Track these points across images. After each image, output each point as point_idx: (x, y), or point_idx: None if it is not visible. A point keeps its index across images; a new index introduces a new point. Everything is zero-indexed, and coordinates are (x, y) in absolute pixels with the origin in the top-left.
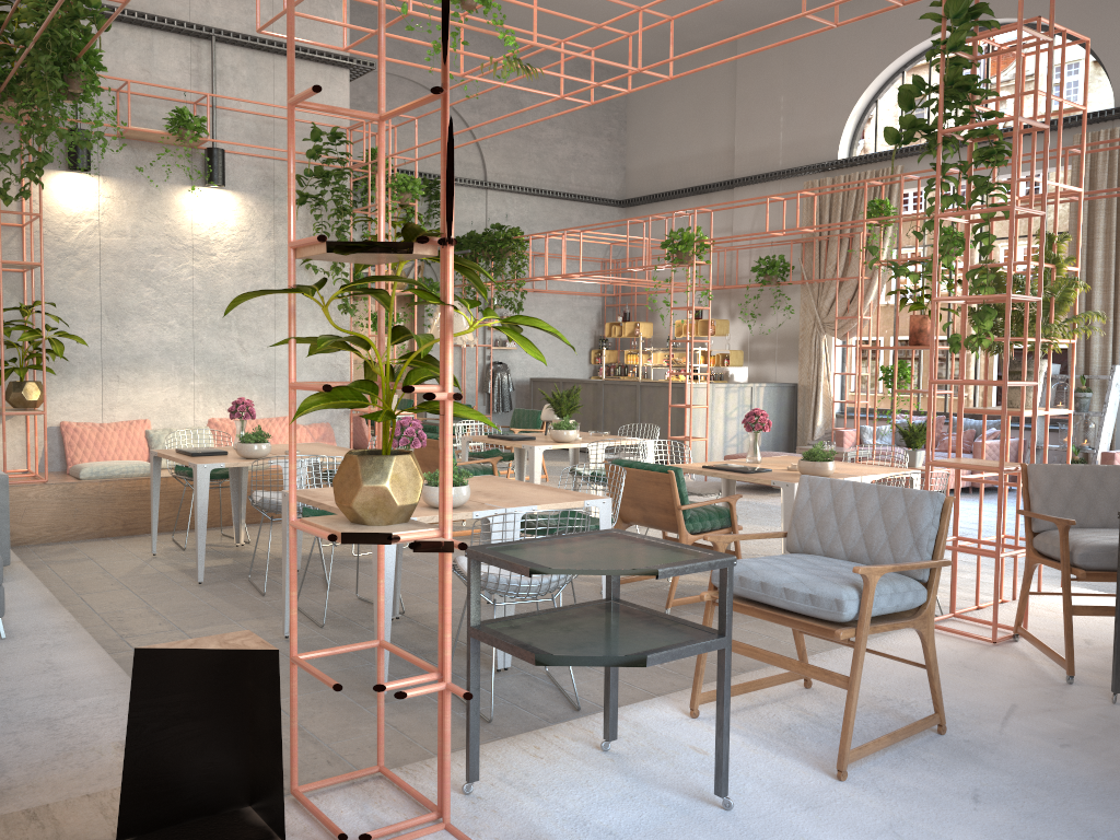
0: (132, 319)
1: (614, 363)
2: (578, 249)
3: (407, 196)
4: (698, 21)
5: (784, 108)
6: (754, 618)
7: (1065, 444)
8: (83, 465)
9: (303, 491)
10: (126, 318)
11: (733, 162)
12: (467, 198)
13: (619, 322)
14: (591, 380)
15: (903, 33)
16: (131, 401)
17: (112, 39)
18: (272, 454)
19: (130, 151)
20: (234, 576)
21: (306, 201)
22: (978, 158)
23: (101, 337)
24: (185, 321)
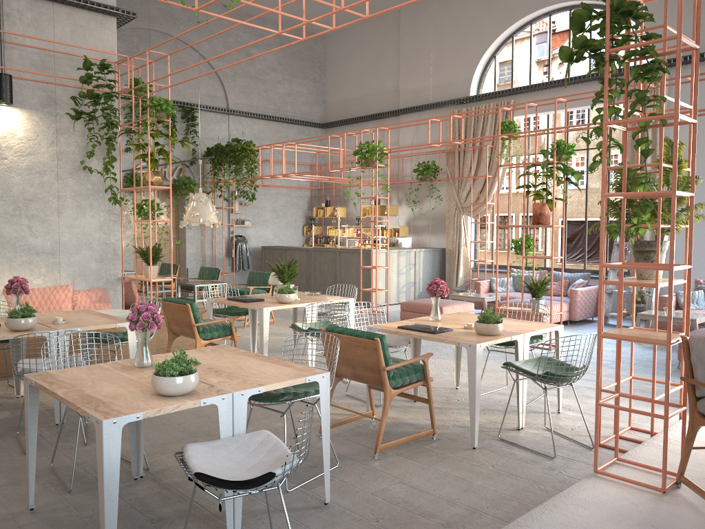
0: None
1: (320, 236)
2: (293, 157)
3: (162, 114)
4: (374, 0)
5: (433, 61)
6: (446, 457)
7: (630, 290)
8: None
9: (44, 375)
10: None
11: (398, 97)
12: (215, 120)
13: (323, 206)
14: (304, 247)
15: (513, 10)
16: None
17: None
18: (41, 324)
19: None
20: (5, 432)
21: (81, 117)
22: (636, 74)
23: None
24: None
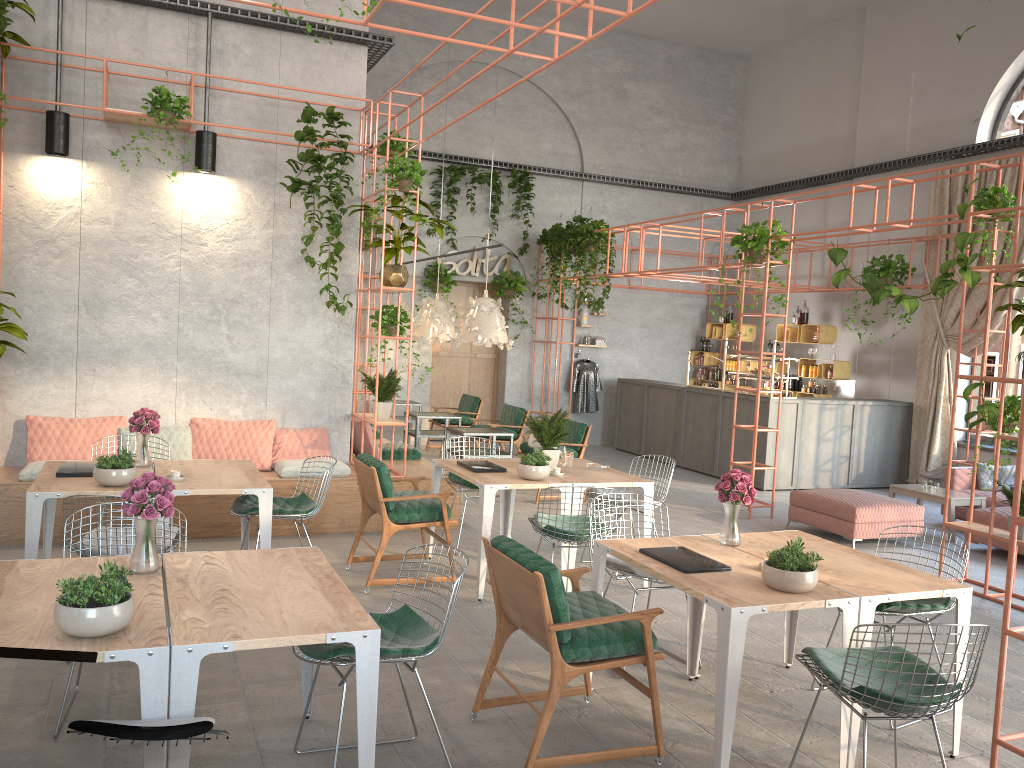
0: (112, 311)
1: (698, 369)
2: (681, 245)
3: (405, 182)
4: None
5: (915, 87)
6: None
7: None
8: (30, 464)
9: (2, 566)
10: (105, 310)
11: (854, 150)
12: (561, 190)
13: (720, 323)
14: (675, 385)
15: None
16: (107, 397)
17: (103, 18)
18: None
19: (118, 135)
20: None
21: (300, 188)
22: None
23: (78, 328)
24: (169, 314)
